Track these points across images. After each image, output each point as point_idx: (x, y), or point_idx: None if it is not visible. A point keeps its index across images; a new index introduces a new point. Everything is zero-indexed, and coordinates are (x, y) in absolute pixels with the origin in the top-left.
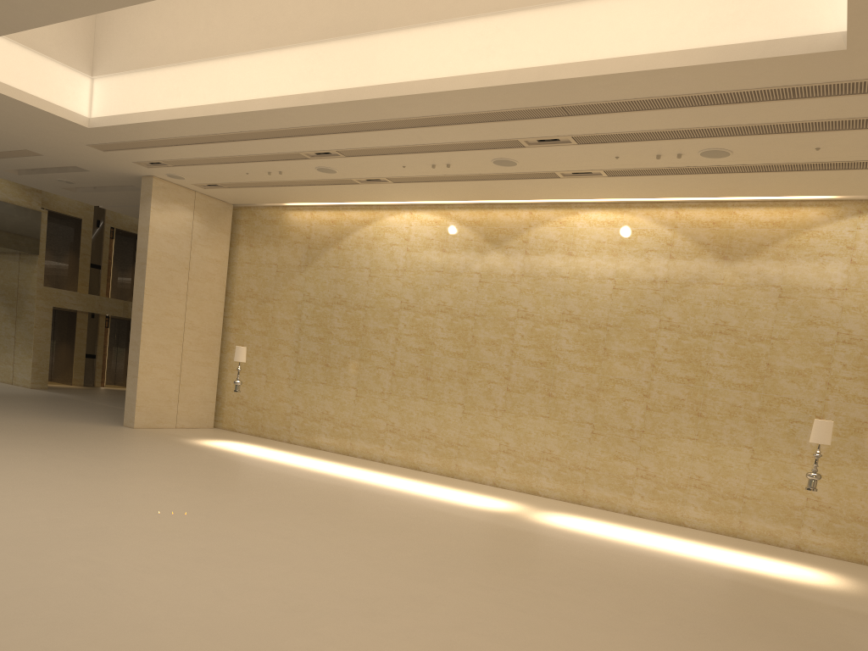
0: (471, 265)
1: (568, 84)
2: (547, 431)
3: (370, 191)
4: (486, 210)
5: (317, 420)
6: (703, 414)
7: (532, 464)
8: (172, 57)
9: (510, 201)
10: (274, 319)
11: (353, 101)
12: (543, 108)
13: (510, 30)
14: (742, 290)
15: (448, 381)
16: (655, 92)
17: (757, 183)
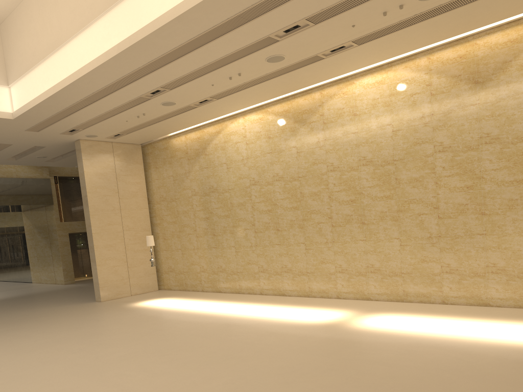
0: (289, 142)
1: None
2: (366, 250)
3: (208, 110)
4: (291, 100)
5: (216, 273)
6: (486, 212)
7: (361, 277)
8: (39, 56)
9: (305, 89)
10: (178, 212)
11: (134, 44)
12: (264, 0)
13: None
14: (496, 104)
15: (291, 228)
16: None
17: (484, 11)
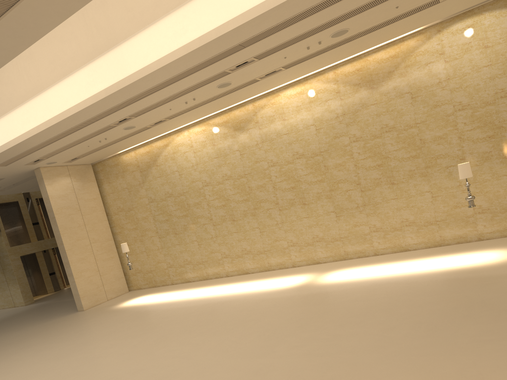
0: (232, 147)
1: (235, 31)
2: (310, 225)
3: (159, 128)
4: (228, 113)
5: (183, 266)
6: (394, 182)
7: (310, 246)
8: (17, 101)
9: (239, 102)
10: (138, 219)
11: (122, 88)
12: (228, 49)
13: (191, 14)
14: (389, 102)
15: (245, 217)
16: (287, 16)
17: (372, 39)
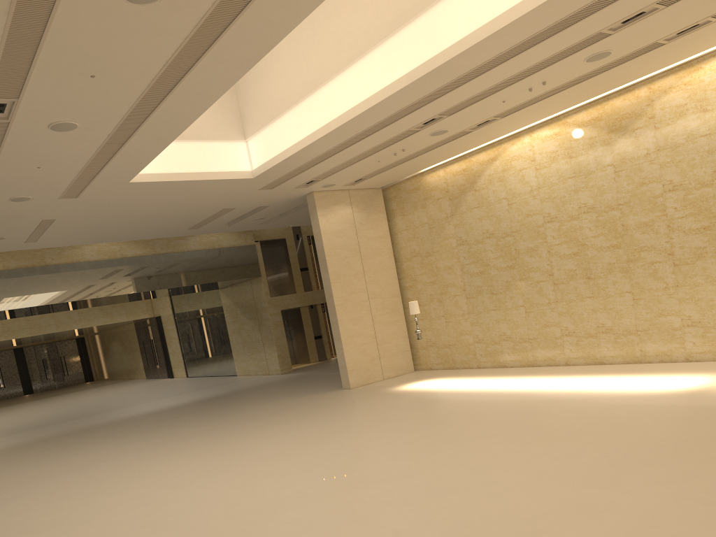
0: (602, 160)
1: None
2: None
3: (485, 133)
4: (602, 104)
5: (497, 343)
6: None
7: None
8: (291, 101)
9: (624, 85)
10: (438, 269)
11: (430, 71)
12: None
13: None
14: None
15: (610, 274)
16: None
17: None
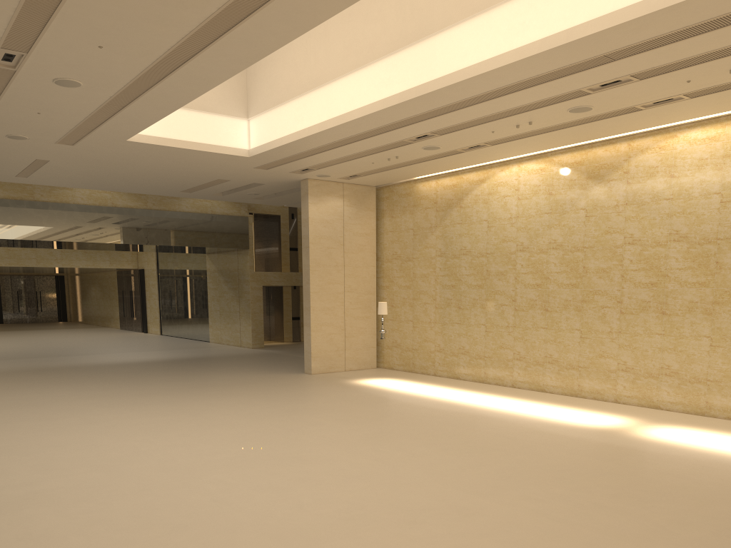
0: (576, 203)
1: (596, 37)
2: (663, 347)
3: (476, 155)
4: (586, 150)
5: (455, 355)
6: None
7: (651, 379)
8: (295, 91)
9: (608, 137)
10: (414, 275)
11: (421, 95)
12: (586, 60)
13: (540, 3)
14: None
15: (565, 310)
16: (688, 21)
17: None
